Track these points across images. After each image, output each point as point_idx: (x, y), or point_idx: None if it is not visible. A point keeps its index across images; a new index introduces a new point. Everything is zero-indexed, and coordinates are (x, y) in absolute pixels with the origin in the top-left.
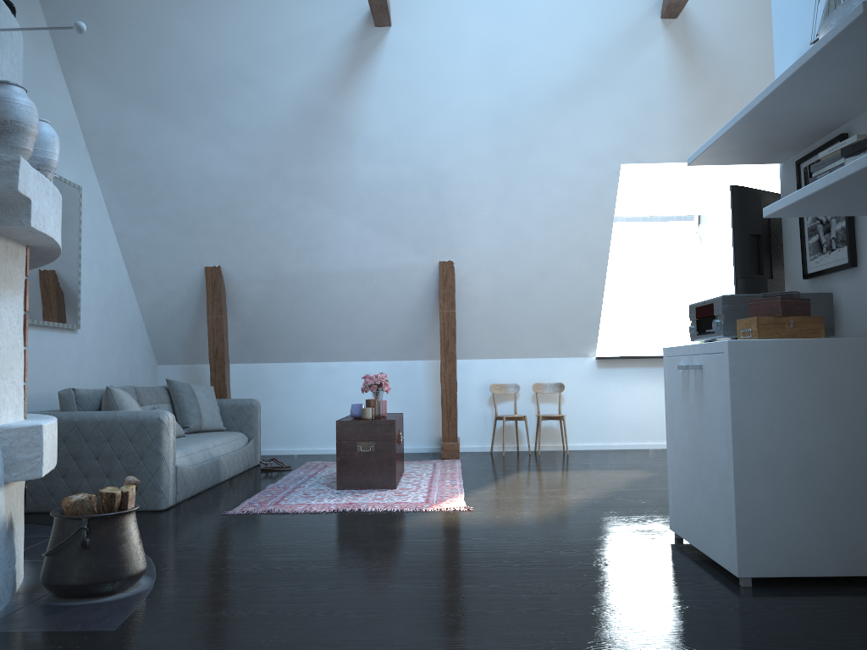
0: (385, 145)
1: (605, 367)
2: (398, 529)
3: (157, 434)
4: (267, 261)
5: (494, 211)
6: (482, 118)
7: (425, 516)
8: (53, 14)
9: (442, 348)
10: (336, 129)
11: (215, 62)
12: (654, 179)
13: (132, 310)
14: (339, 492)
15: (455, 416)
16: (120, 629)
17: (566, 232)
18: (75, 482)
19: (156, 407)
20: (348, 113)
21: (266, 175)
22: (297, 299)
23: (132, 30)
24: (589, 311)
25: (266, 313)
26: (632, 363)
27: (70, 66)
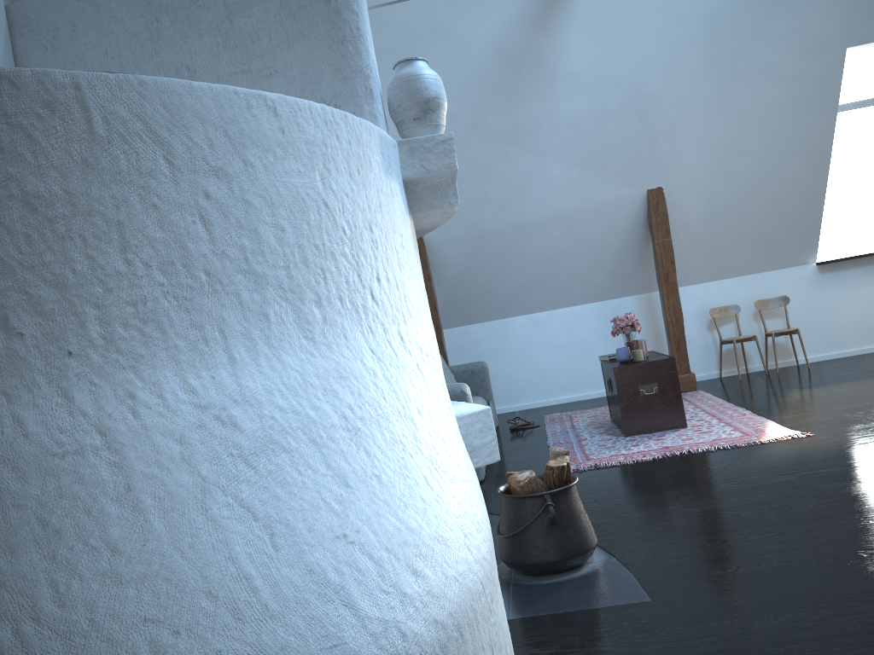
0: (588, 76)
1: (828, 272)
2: (766, 464)
3: None
4: (469, 221)
5: (705, 125)
6: (692, 27)
7: (772, 448)
8: None
9: (662, 279)
10: (536, 69)
11: (409, 21)
12: (873, 58)
13: None
14: (632, 438)
15: (685, 347)
16: (656, 598)
17: (785, 134)
18: None
19: None
20: (548, 49)
21: (465, 131)
22: (500, 254)
23: None
24: (809, 215)
25: (469, 274)
26: (857, 263)
27: None
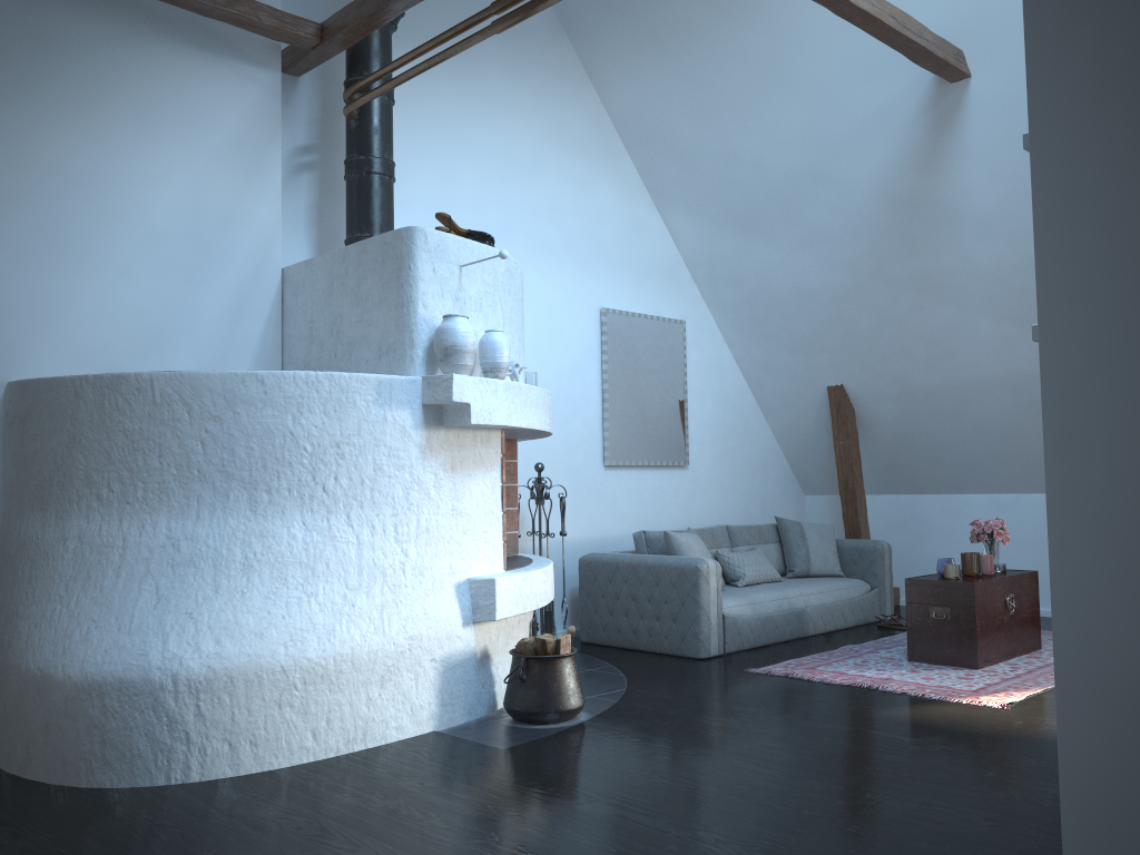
0: (1002, 220)
1: None
2: (872, 715)
3: (695, 582)
4: (893, 375)
5: None
6: None
7: (934, 707)
8: (640, 161)
9: None
10: (934, 212)
11: (786, 168)
12: None
13: (762, 437)
14: (905, 664)
15: None
16: (507, 749)
17: None
18: (634, 622)
19: (755, 548)
20: (944, 191)
21: (867, 278)
22: (938, 417)
23: (705, 157)
24: None
25: (906, 435)
26: None
27: (662, 204)
